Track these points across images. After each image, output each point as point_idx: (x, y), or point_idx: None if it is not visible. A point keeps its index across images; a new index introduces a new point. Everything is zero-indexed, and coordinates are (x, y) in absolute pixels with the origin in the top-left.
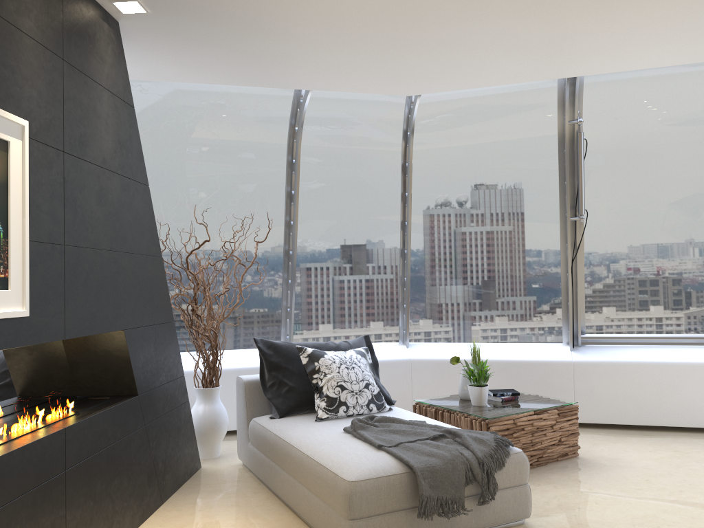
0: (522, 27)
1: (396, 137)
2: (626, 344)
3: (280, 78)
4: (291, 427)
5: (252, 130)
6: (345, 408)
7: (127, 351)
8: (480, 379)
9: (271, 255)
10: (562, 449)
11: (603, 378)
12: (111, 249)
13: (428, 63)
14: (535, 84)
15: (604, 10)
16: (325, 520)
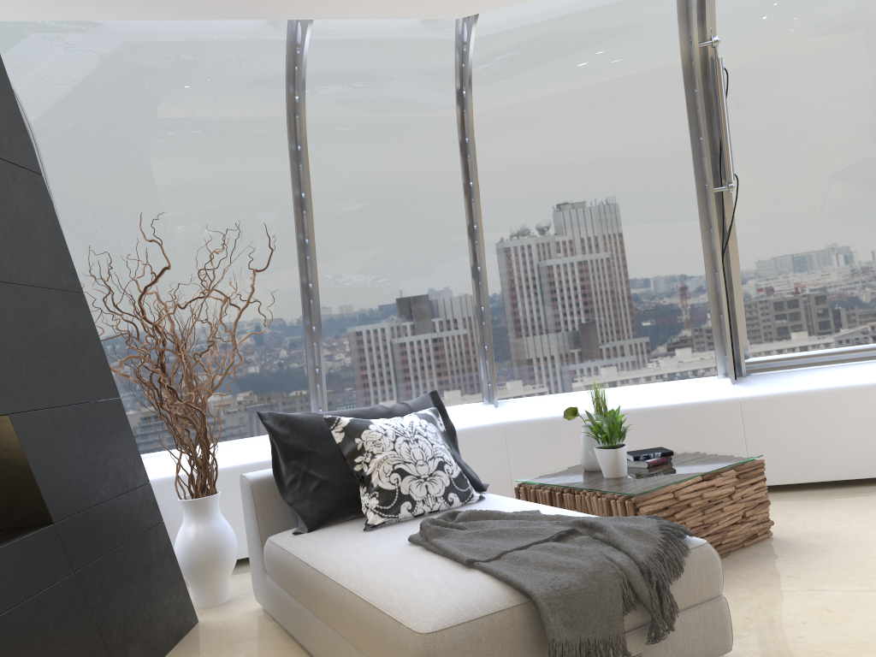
0: None
1: (447, 100)
2: (811, 366)
3: None
4: (326, 546)
5: (231, 107)
6: (410, 505)
7: (21, 451)
8: (612, 437)
9: (283, 293)
10: (748, 528)
11: (787, 417)
12: None
13: None
14: None
15: None
16: None
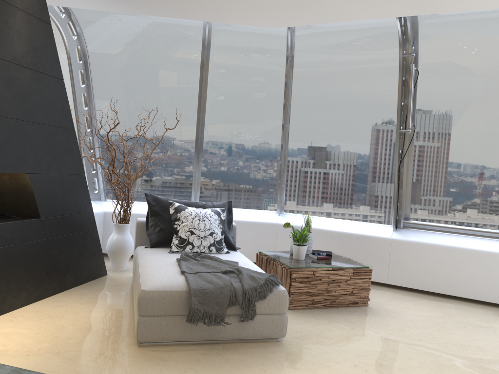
0: None
1: (281, 61)
2: (437, 231)
3: (172, 10)
4: (149, 254)
5: (175, 50)
6: (191, 247)
7: (31, 188)
8: (300, 240)
9: (187, 140)
10: (353, 298)
11: (412, 254)
12: (18, 119)
13: (271, 2)
14: (381, 24)
15: None
16: (135, 314)
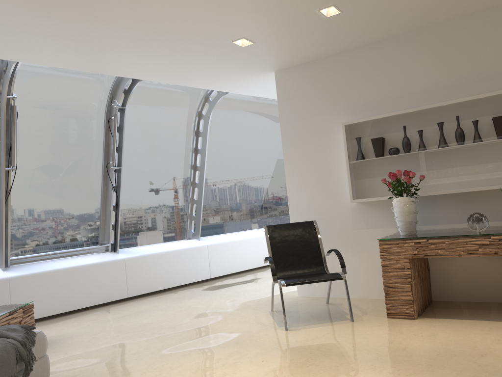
0: (23, 16)
1: None
2: (42, 260)
3: None
4: None
5: None
6: None
7: None
8: None
9: None
10: None
11: (33, 286)
12: None
13: None
14: None
15: (82, 24)
16: None
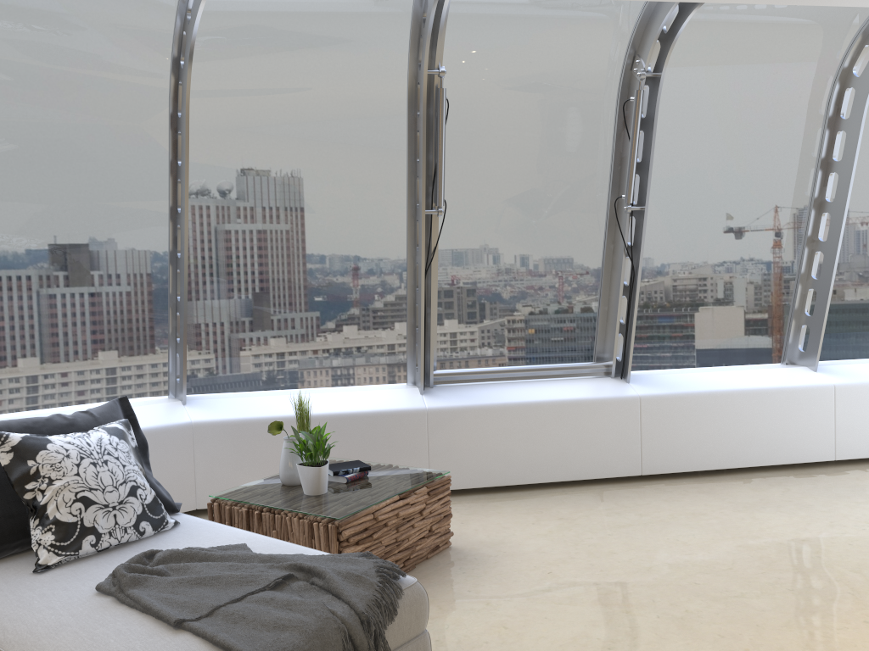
0: None
1: (160, 67)
2: (488, 381)
3: None
4: None
5: None
6: (94, 539)
7: None
8: (317, 455)
9: None
10: (432, 541)
11: (465, 429)
12: None
13: None
14: (382, 8)
15: None
16: None
